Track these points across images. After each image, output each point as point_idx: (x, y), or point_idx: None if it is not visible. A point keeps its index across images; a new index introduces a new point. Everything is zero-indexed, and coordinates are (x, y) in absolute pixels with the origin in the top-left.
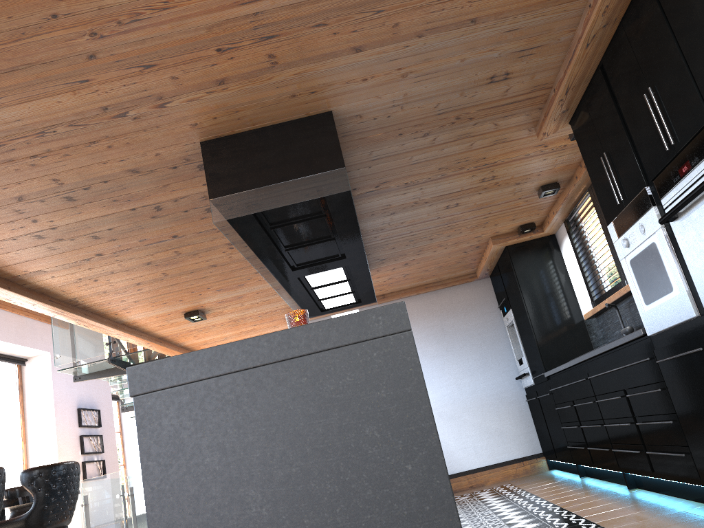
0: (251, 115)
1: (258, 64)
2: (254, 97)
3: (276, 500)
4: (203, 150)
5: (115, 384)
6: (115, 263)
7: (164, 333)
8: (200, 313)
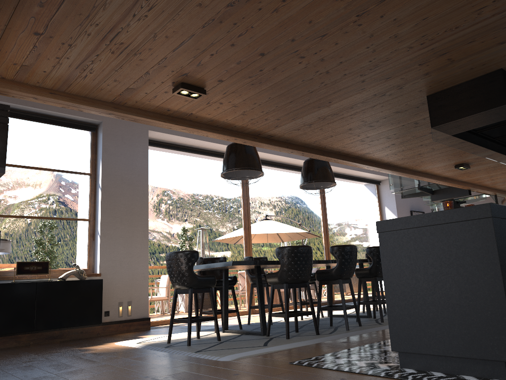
0: (450, 80)
1: (443, 63)
2: (447, 75)
3: (428, 281)
4: (428, 100)
5: (426, 200)
6: (402, 147)
7: (446, 175)
8: (464, 165)
